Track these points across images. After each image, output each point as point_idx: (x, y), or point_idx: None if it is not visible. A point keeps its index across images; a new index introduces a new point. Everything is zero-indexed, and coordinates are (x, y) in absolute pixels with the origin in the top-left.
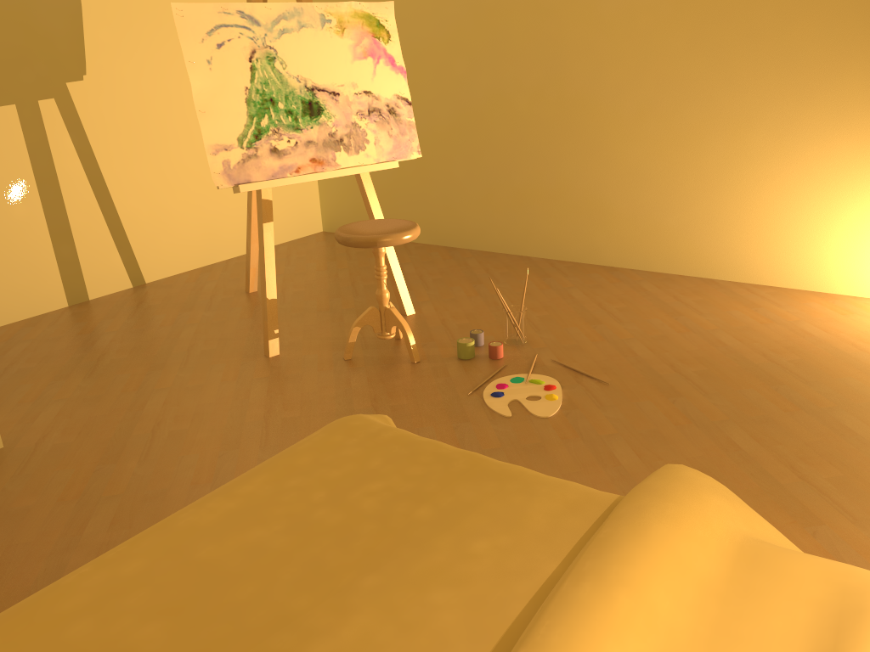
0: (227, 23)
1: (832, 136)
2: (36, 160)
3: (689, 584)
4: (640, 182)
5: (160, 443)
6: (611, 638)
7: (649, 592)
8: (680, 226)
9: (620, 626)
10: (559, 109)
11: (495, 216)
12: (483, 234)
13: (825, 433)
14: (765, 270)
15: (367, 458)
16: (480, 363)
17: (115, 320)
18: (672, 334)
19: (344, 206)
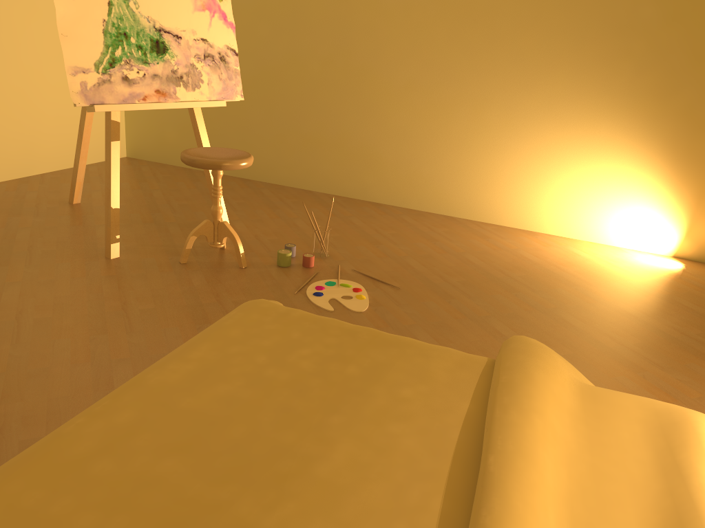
0: None
1: (542, 118)
2: None
3: (564, 412)
4: (403, 139)
5: (28, 329)
6: (540, 446)
7: (548, 417)
8: (431, 175)
9: (542, 439)
10: (344, 75)
11: (285, 156)
12: (274, 170)
13: (555, 325)
14: (490, 212)
15: (287, 331)
16: (297, 270)
17: None
18: (435, 254)
19: (149, 137)
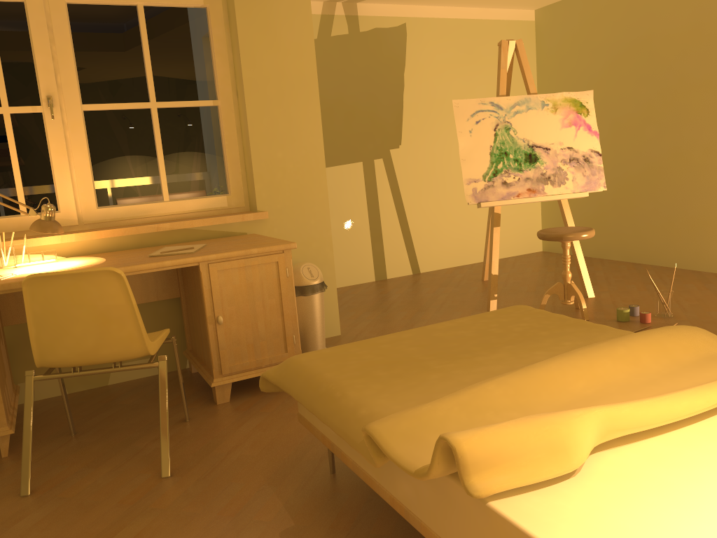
0: (483, 109)
1: None
2: (369, 193)
3: (666, 358)
4: None
5: None
6: (608, 358)
7: (638, 352)
8: None
9: (615, 357)
10: None
11: (673, 239)
12: (663, 253)
13: None
14: None
15: (522, 317)
16: (631, 324)
17: (401, 288)
18: None
19: None
